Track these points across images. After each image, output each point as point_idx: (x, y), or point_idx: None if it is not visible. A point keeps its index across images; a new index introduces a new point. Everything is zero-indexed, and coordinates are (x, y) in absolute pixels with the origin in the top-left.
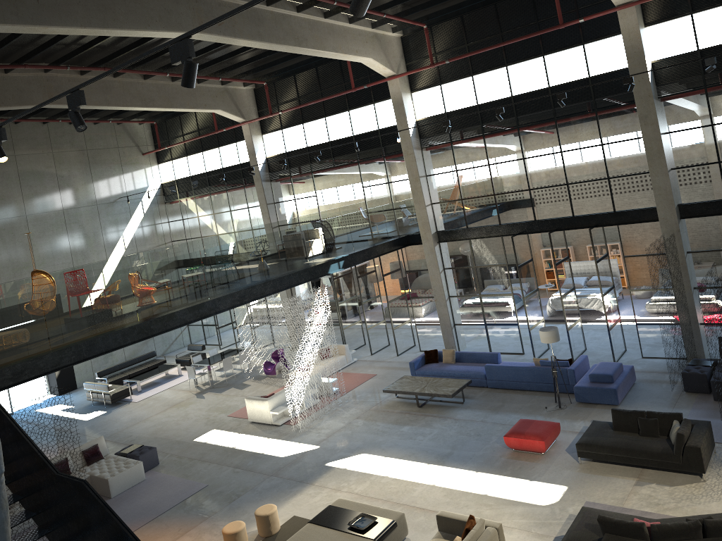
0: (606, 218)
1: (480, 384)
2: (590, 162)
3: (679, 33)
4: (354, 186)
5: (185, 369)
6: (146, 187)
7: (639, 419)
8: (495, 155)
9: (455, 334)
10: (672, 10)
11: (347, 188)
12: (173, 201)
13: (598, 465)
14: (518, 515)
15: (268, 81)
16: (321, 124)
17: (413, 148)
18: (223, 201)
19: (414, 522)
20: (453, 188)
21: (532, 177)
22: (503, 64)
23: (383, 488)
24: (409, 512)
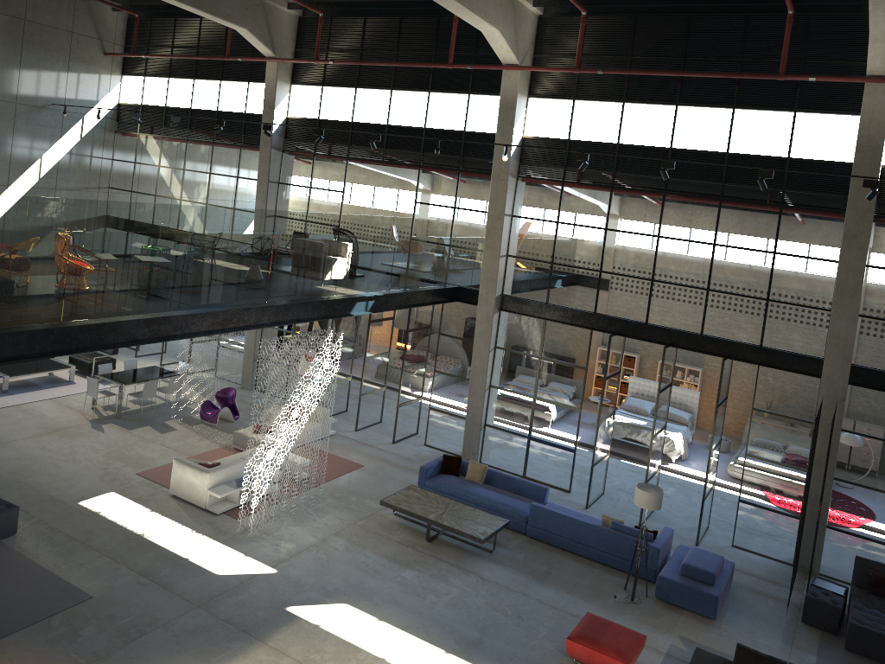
0: (746, 351)
1: (516, 527)
2: (750, 270)
3: None
4: (376, 189)
5: (79, 374)
6: (95, 101)
7: None
8: (619, 219)
9: (481, 438)
10: None
11: (367, 189)
12: (128, 133)
13: None
14: None
15: (325, 13)
16: (382, 97)
17: (509, 173)
18: (203, 156)
19: None
20: (544, 244)
21: (662, 264)
22: (673, 101)
23: None
24: None
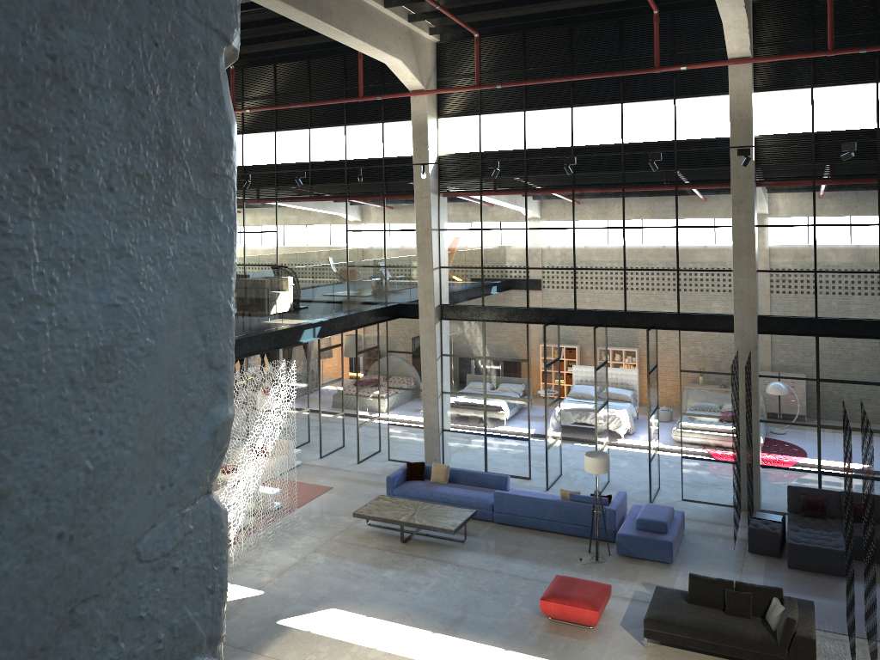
0: (667, 320)
1: (483, 516)
2: (658, 246)
3: (793, 108)
4: (308, 228)
5: None
6: None
7: (728, 592)
8: (537, 217)
9: (441, 443)
10: (789, 79)
11: (299, 229)
12: None
13: (670, 650)
14: None
15: (235, 65)
16: (302, 136)
17: (430, 190)
18: None
19: None
20: (472, 251)
21: (581, 253)
22: (568, 104)
23: None
24: None
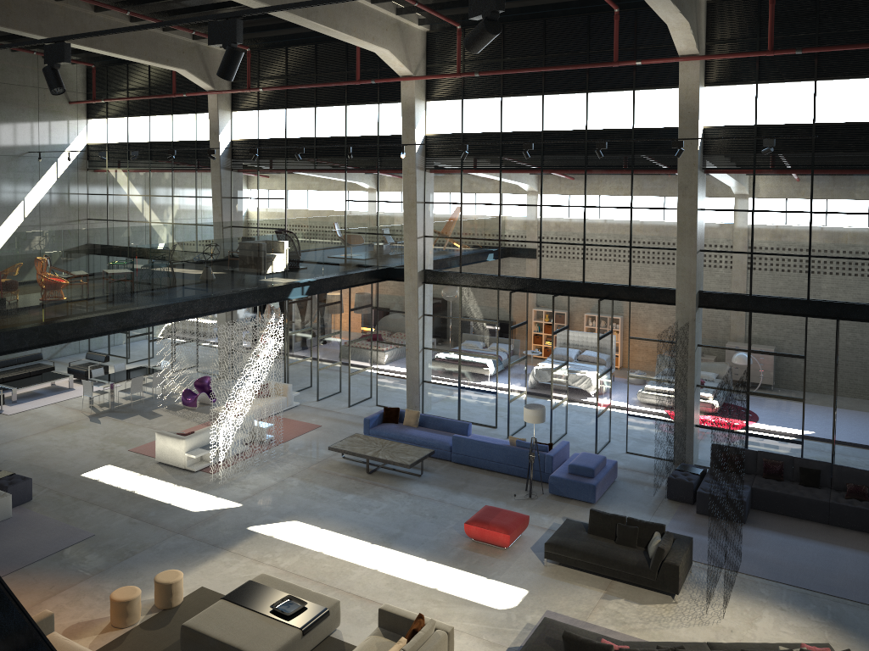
0: (619, 291)
1: (443, 456)
2: (614, 225)
3: (739, 102)
4: (329, 193)
5: (78, 382)
6: (66, 144)
7: (619, 525)
8: (509, 195)
9: (421, 393)
10: (737, 75)
11: (321, 194)
12: (98, 170)
13: (565, 570)
14: (470, 617)
15: (253, 47)
16: (308, 114)
17: (416, 167)
18: (165, 182)
19: (349, 611)
20: (453, 223)
21: (547, 228)
22: (540, 92)
23: (315, 566)
24: (343, 599)
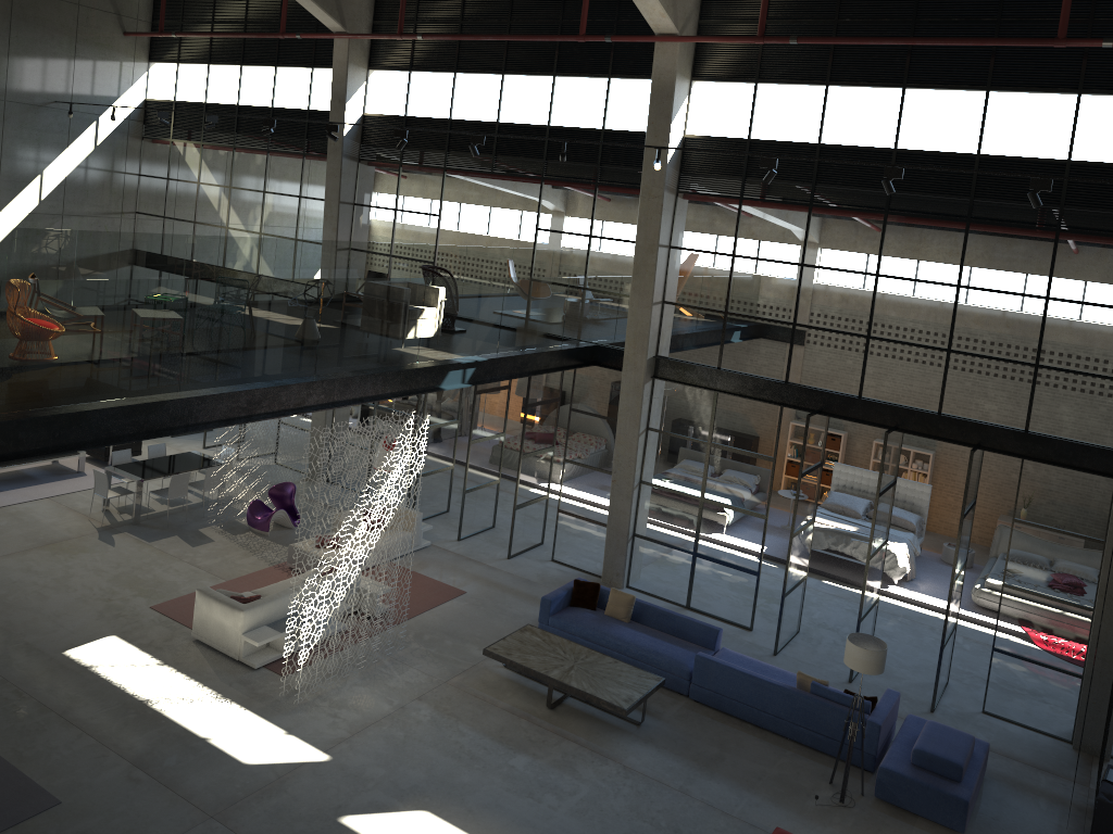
0: (1005, 439)
1: (675, 686)
2: (1010, 323)
3: None
4: (492, 211)
5: (93, 461)
6: (114, 97)
7: None
8: (821, 250)
9: (629, 553)
10: None
11: (480, 211)
12: (158, 140)
13: None
14: None
15: None
16: (491, 84)
17: (665, 187)
18: (255, 169)
19: None
20: (715, 286)
21: (882, 315)
22: (899, 82)
23: None
24: None
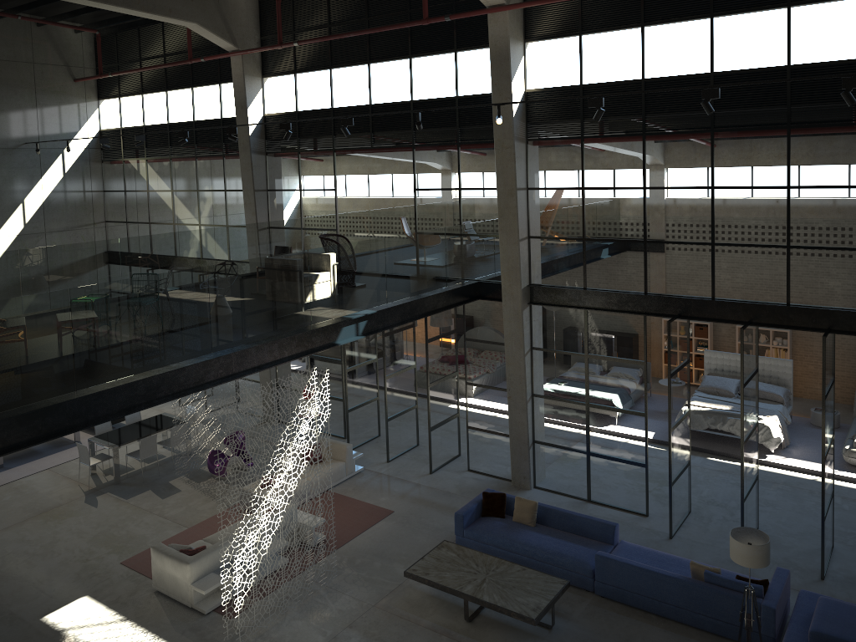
0: (853, 320)
1: (581, 584)
2: (842, 215)
3: None
4: (394, 177)
5: (88, 430)
6: (73, 132)
7: None
8: (659, 173)
9: (532, 458)
10: None
11: (384, 179)
12: (113, 161)
13: None
14: None
15: None
16: (360, 73)
17: (514, 138)
18: (188, 173)
19: None
20: (571, 217)
21: (723, 222)
22: (707, 12)
23: None
24: None
